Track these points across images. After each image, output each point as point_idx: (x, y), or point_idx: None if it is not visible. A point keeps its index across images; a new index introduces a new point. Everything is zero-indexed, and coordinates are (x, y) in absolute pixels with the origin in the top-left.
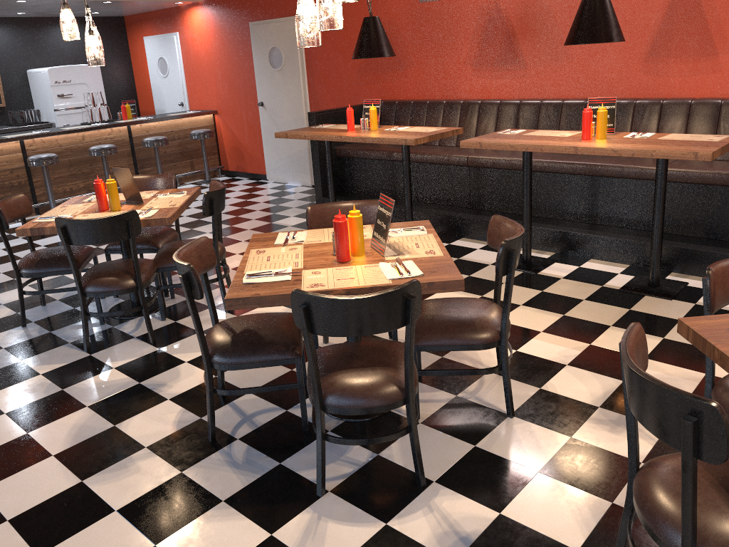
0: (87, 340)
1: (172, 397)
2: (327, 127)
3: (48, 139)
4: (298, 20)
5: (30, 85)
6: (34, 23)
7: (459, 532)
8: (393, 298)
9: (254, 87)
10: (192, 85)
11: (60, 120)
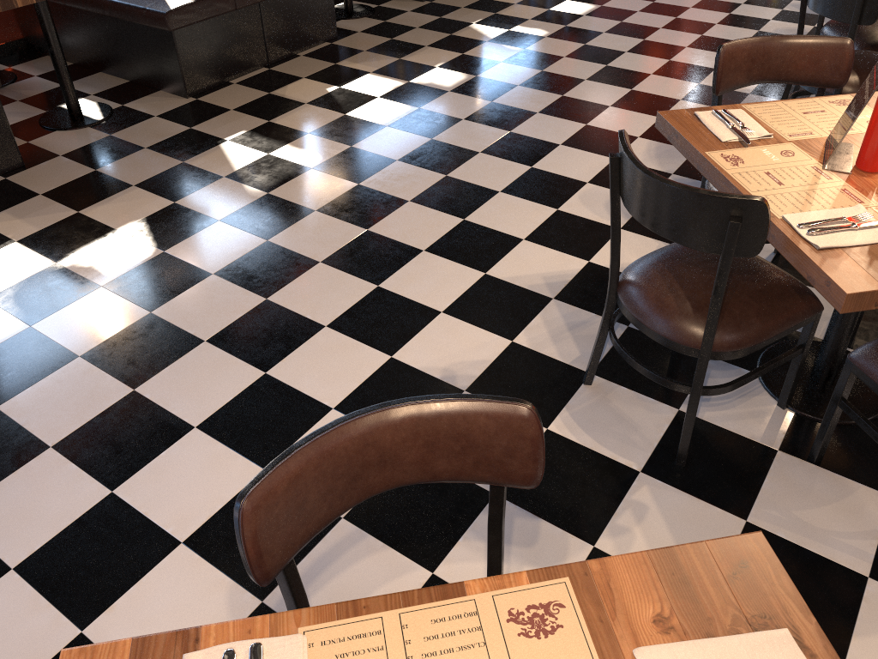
0: None
1: None
2: None
3: None
4: None
5: None
6: None
7: None
8: None
9: None
10: None
11: None
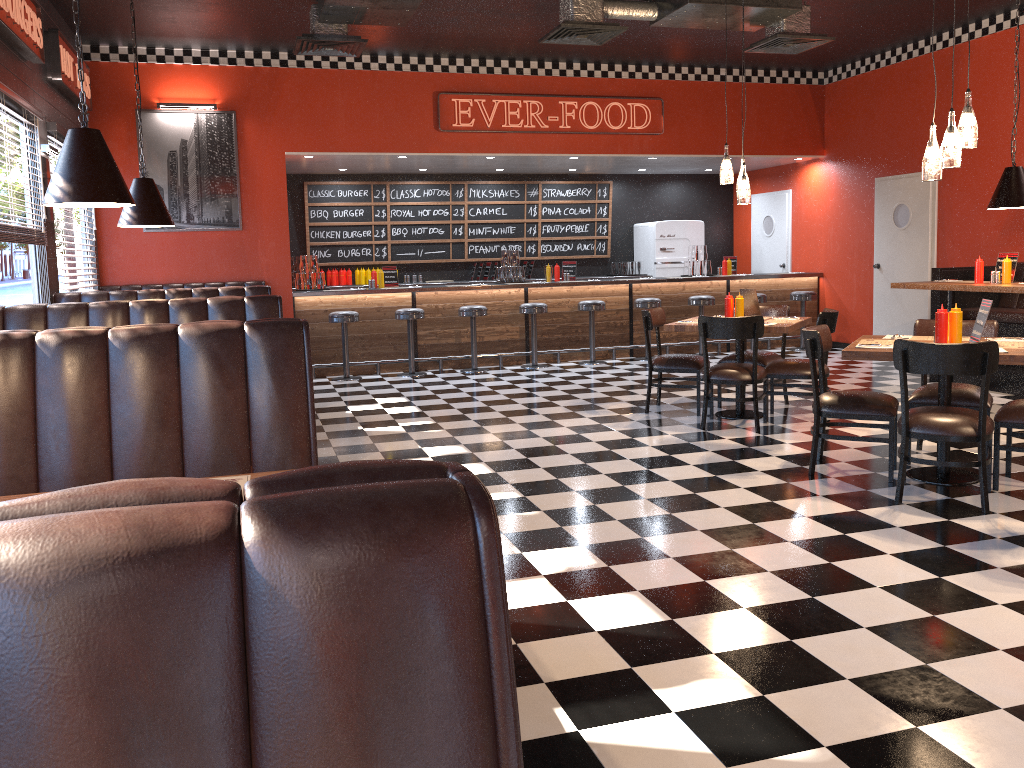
0: (704, 419)
1: (777, 456)
2: (951, 281)
3: (652, 285)
4: (924, 161)
5: (634, 239)
6: (648, 179)
7: (1008, 530)
8: (972, 349)
9: (871, 248)
10: (798, 245)
11: (657, 273)
